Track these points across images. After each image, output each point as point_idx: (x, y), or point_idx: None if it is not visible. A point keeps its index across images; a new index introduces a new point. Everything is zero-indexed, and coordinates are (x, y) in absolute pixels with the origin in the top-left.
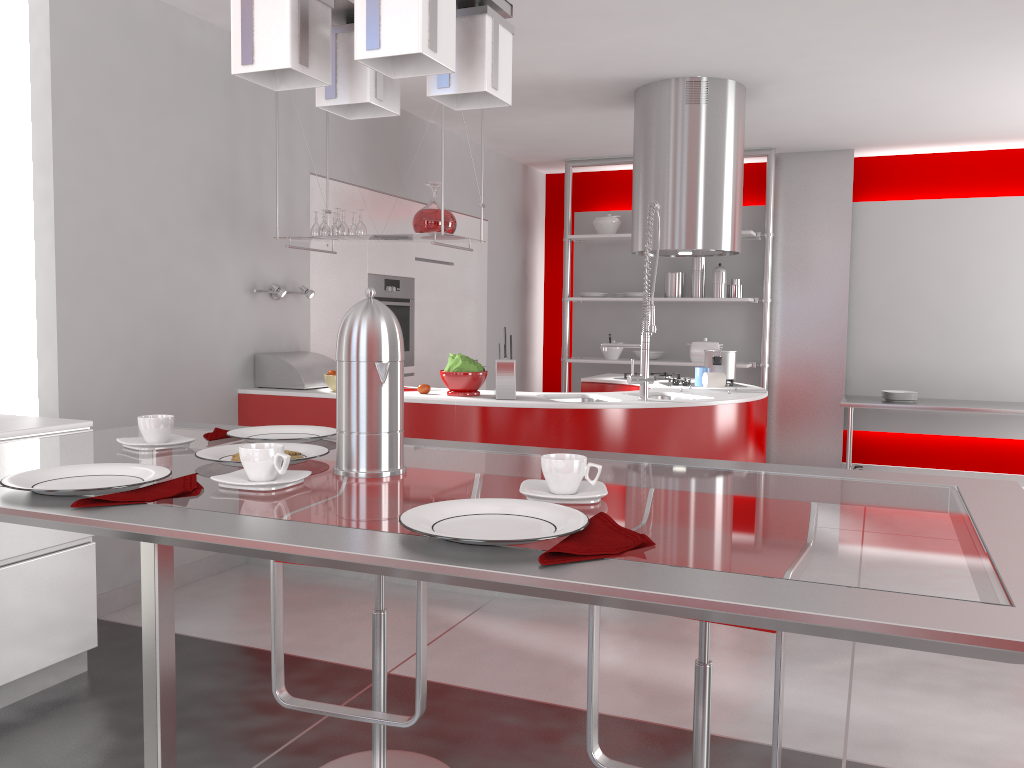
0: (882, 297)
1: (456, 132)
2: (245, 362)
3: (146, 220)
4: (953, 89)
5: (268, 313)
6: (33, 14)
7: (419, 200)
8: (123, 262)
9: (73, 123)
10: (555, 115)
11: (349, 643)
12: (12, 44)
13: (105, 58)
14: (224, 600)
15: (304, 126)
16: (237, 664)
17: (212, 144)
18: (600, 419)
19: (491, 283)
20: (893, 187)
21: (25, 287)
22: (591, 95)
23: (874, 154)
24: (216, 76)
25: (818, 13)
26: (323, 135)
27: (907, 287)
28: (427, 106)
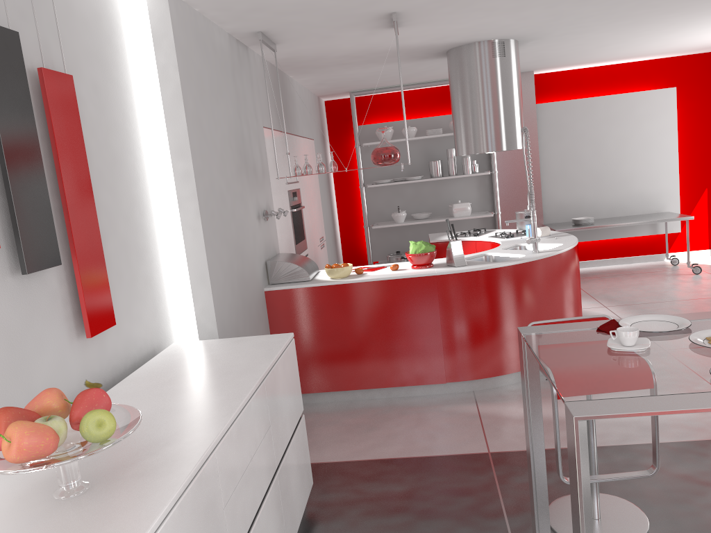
0: (558, 161)
1: (299, 81)
2: (263, 268)
3: (222, 180)
4: (627, 36)
5: (265, 231)
6: (157, 39)
7: (294, 133)
8: (220, 214)
9: (192, 118)
10: (380, 66)
11: (437, 440)
12: (137, 62)
13: (194, 65)
14: (313, 433)
15: (257, 93)
16: (393, 471)
17: (233, 117)
18: (525, 269)
19: (320, 182)
20: (552, 92)
21: (168, 243)
22: (419, 53)
23: (540, 72)
24: (228, 67)
25: (610, 3)
26: (263, 98)
27: (572, 154)
28: (301, 67)
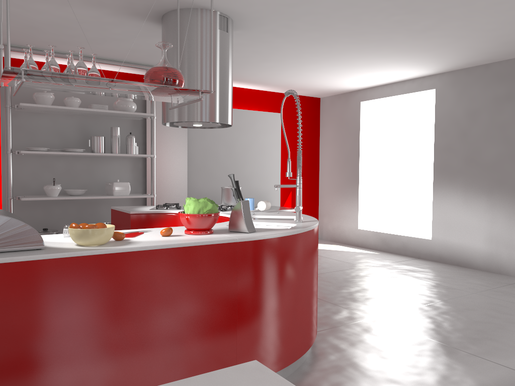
0: (201, 156)
1: None
2: None
3: None
4: (292, 55)
5: None
6: None
7: None
8: None
9: None
10: (80, 9)
11: None
12: None
13: None
14: None
15: None
16: None
17: None
18: (308, 238)
19: None
20: None
21: None
22: (140, 3)
23: None
24: None
25: (349, 0)
26: None
27: (211, 151)
28: None
